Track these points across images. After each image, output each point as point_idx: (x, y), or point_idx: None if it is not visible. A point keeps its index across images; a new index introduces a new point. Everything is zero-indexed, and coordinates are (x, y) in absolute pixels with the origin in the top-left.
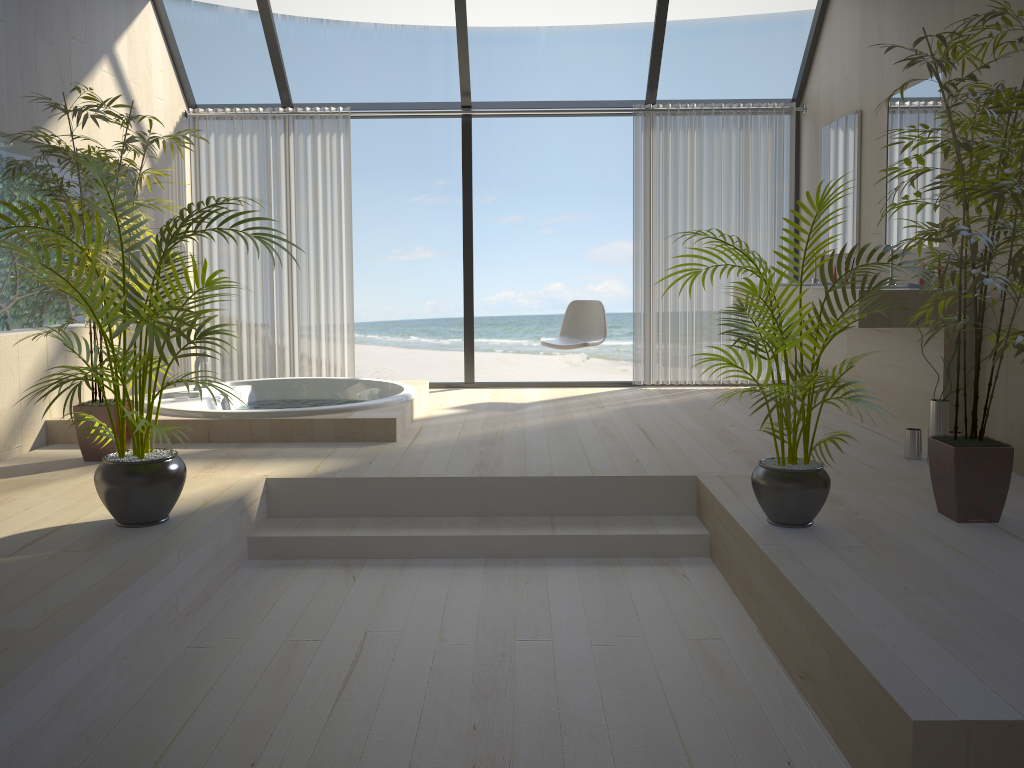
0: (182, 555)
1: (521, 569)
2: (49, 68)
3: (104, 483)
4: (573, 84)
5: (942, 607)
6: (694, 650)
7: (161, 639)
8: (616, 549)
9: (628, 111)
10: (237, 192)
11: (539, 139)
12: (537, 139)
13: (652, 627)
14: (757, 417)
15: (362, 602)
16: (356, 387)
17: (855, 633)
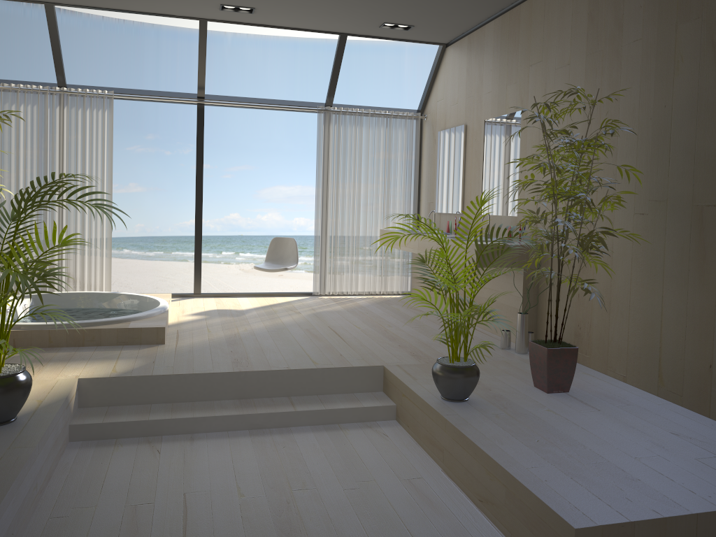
0: (40, 447)
1: (276, 436)
2: None
3: None
4: (250, 74)
5: (561, 452)
6: (408, 487)
7: (29, 514)
8: (337, 418)
9: (314, 110)
10: (19, 148)
11: (225, 111)
12: (223, 111)
13: (377, 473)
14: (402, 319)
15: (172, 470)
16: (117, 299)
17: (522, 473)
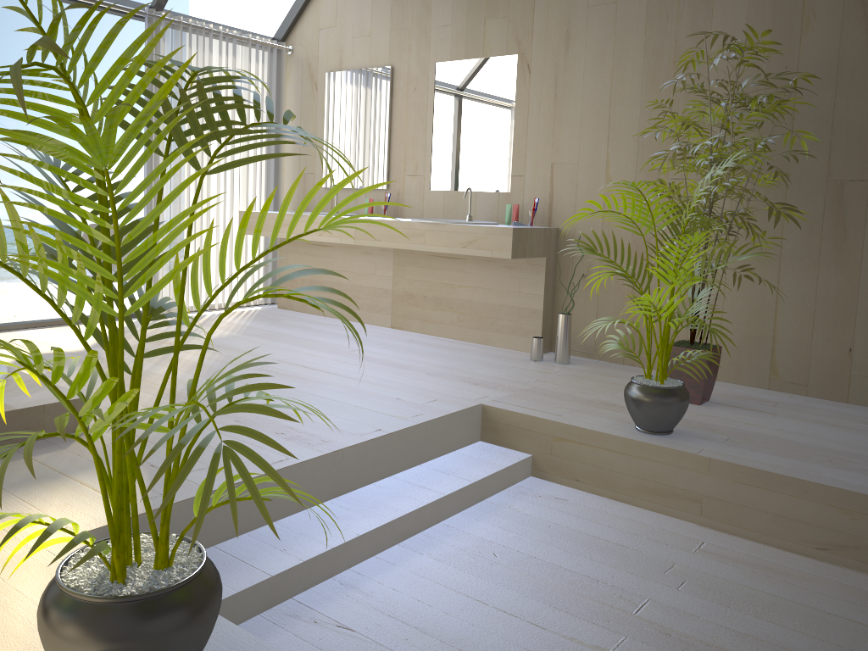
0: None
1: (453, 542)
2: None
3: (141, 645)
4: None
5: None
6: (719, 559)
7: None
8: (483, 492)
9: (142, 14)
10: None
11: None
12: None
13: (658, 552)
14: (343, 338)
15: None
16: None
17: None
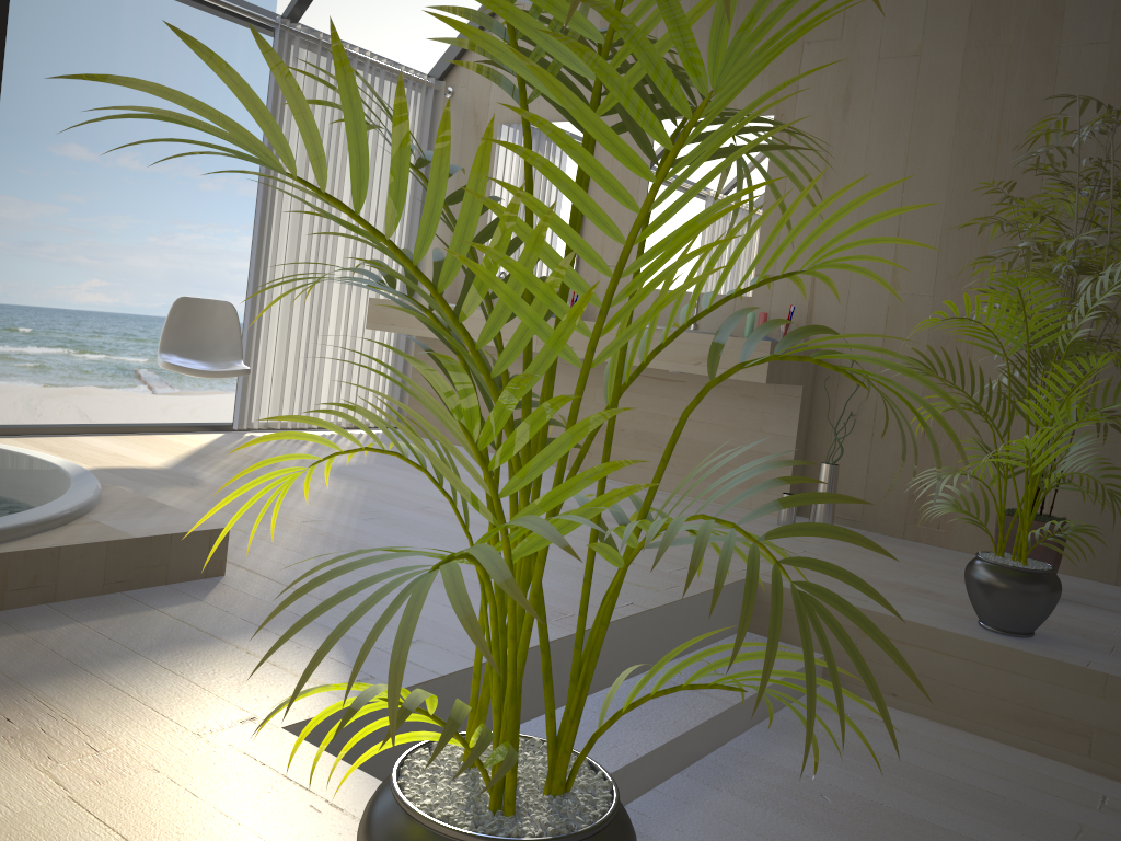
0: None
1: (757, 774)
2: None
3: None
4: None
5: None
6: None
7: None
8: (772, 703)
9: (273, 24)
10: None
11: None
12: None
13: (1050, 808)
14: None
15: None
16: None
17: None
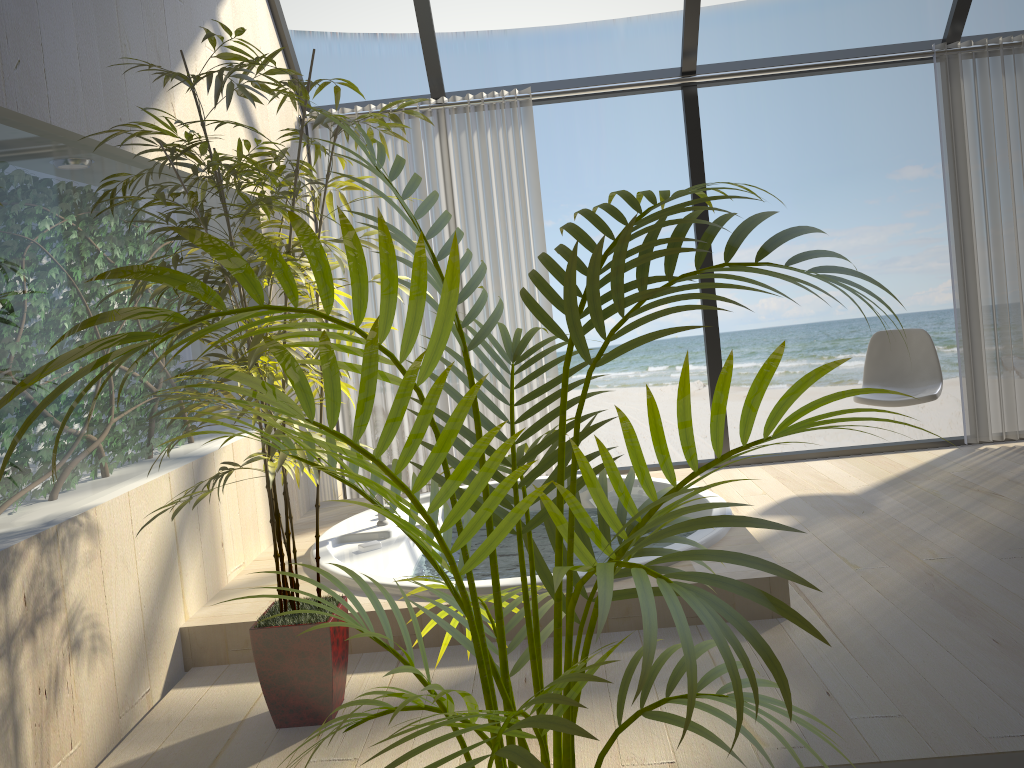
0: None
1: None
2: (138, 32)
3: None
4: None
5: None
6: None
7: None
8: None
9: (927, 54)
10: None
11: (627, 144)
12: (625, 144)
13: None
14: None
15: None
16: None
17: None
